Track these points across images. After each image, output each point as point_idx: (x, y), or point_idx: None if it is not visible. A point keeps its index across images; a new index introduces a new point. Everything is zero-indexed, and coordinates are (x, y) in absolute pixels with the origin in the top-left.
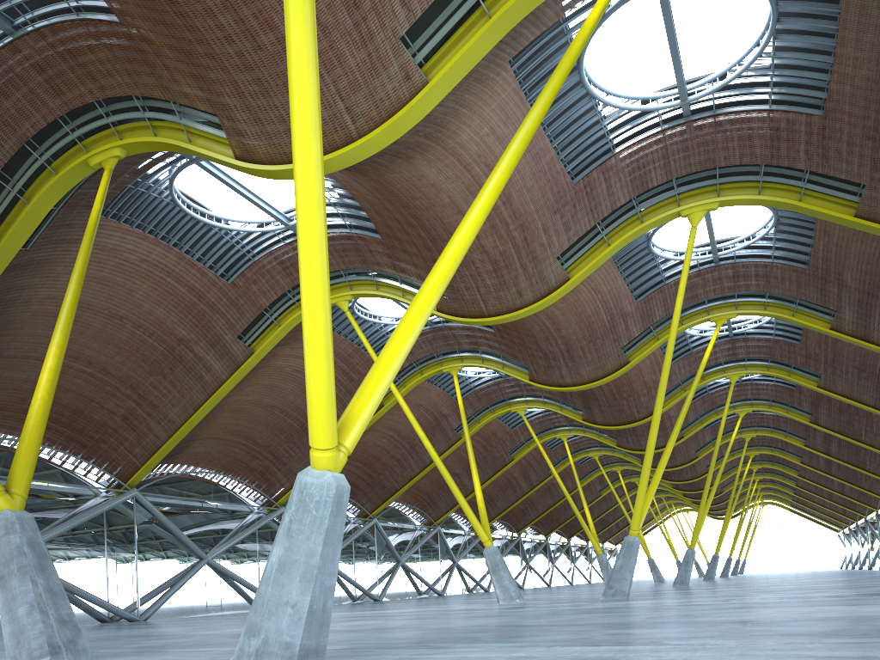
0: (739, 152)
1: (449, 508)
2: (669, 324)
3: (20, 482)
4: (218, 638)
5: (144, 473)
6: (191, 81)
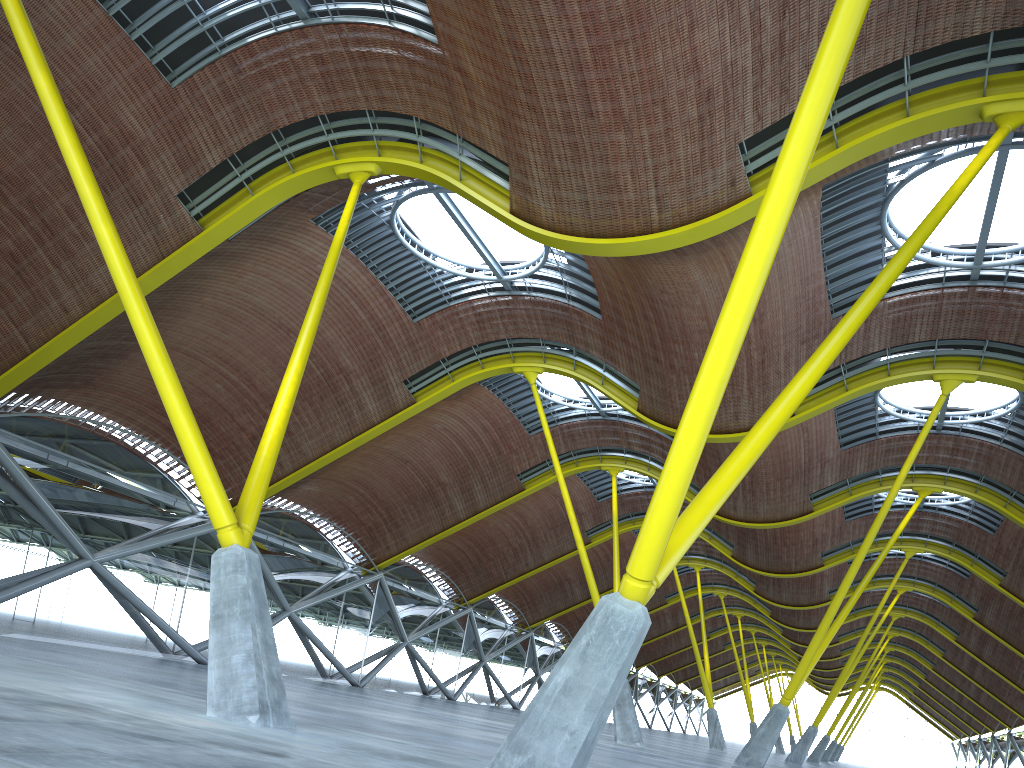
0: (1017, 331)
1: (549, 614)
2: (867, 481)
3: (250, 517)
4: (370, 722)
5: None
6: (494, 124)
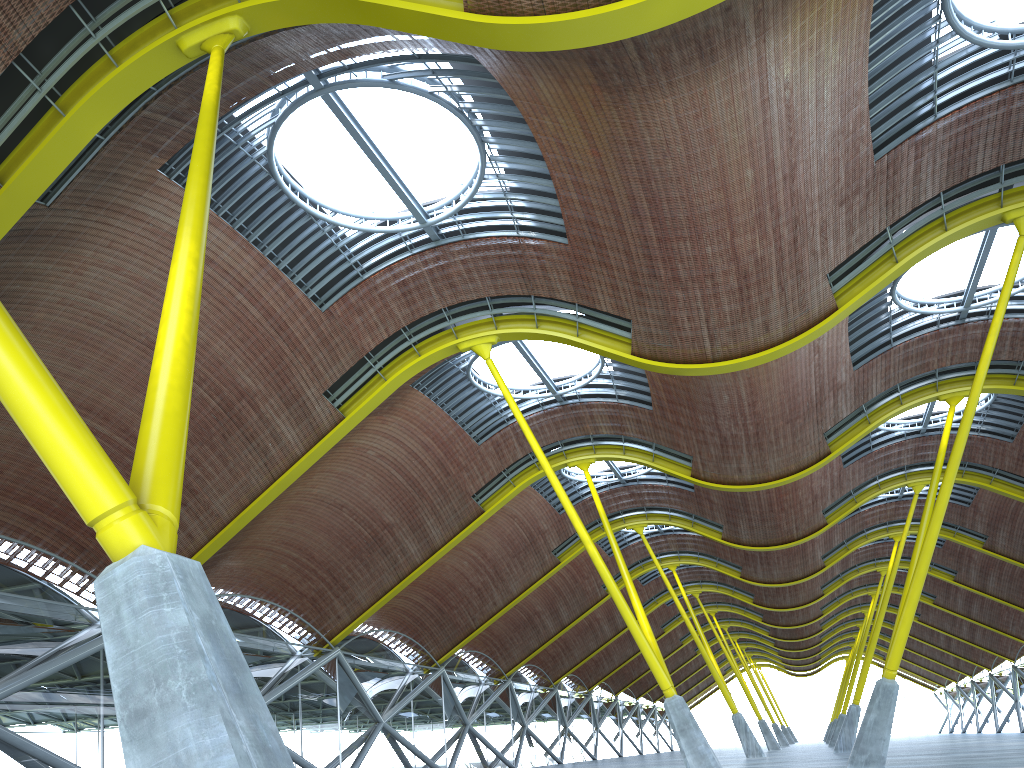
0: None
1: (524, 656)
2: (885, 403)
3: (164, 491)
4: None
5: None
6: None
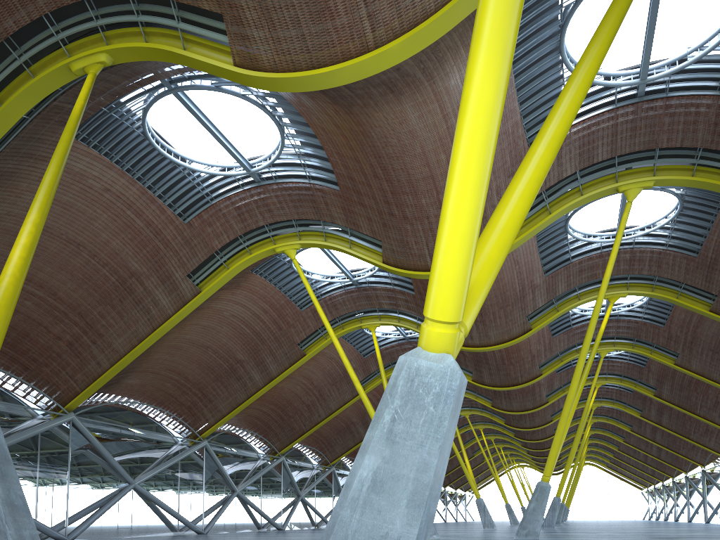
0: (682, 135)
1: (344, 451)
2: (568, 298)
3: None
4: None
5: (83, 399)
6: None
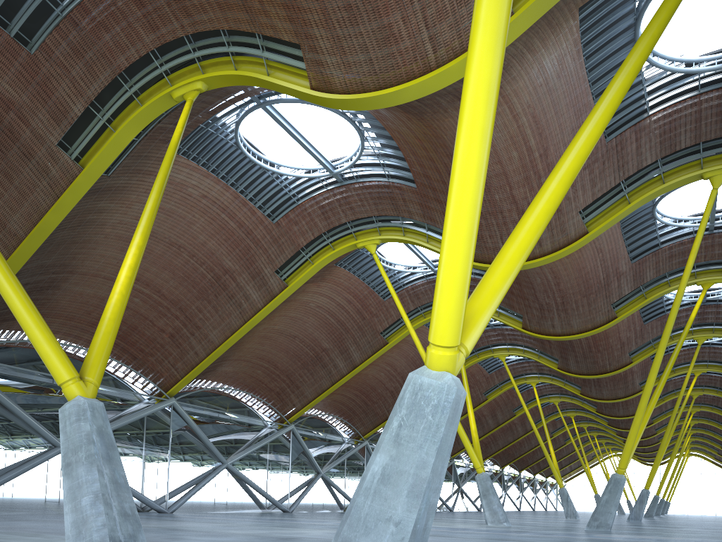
0: None
1: None
2: (658, 285)
3: (94, 371)
4: (257, 540)
5: (182, 385)
6: (280, 9)
